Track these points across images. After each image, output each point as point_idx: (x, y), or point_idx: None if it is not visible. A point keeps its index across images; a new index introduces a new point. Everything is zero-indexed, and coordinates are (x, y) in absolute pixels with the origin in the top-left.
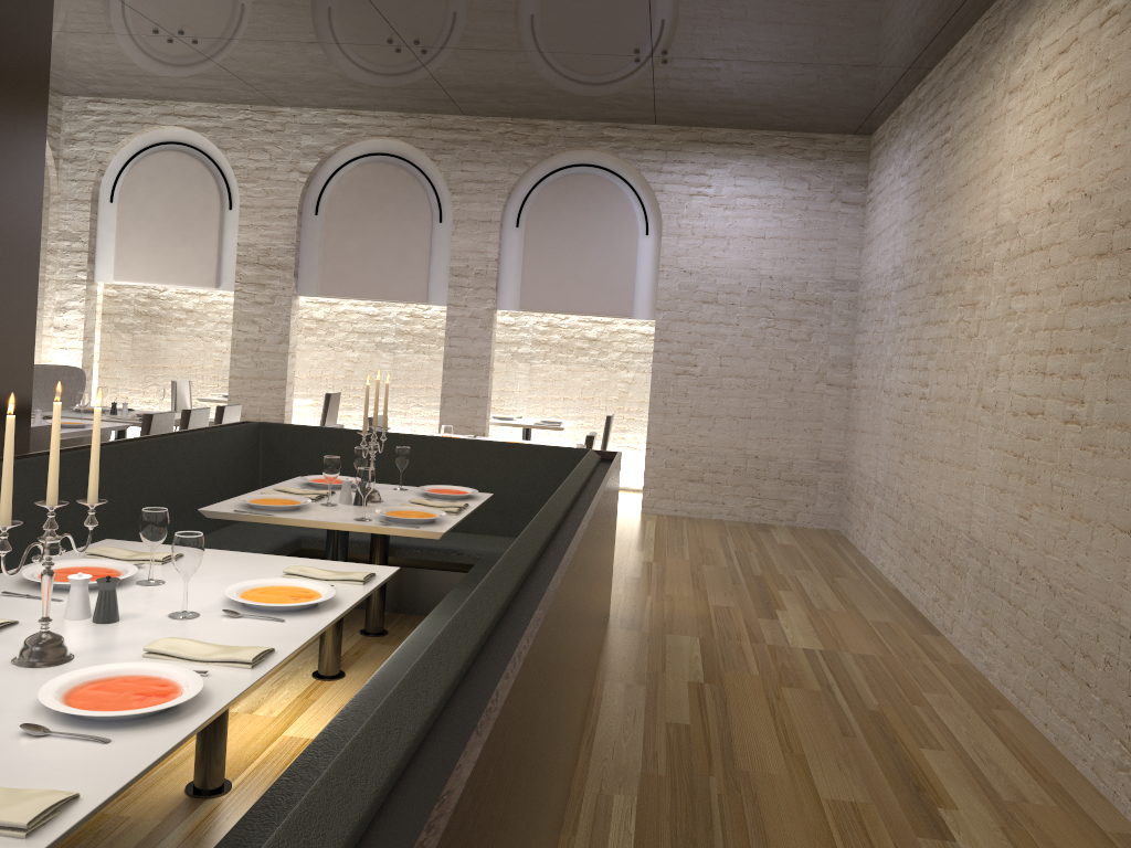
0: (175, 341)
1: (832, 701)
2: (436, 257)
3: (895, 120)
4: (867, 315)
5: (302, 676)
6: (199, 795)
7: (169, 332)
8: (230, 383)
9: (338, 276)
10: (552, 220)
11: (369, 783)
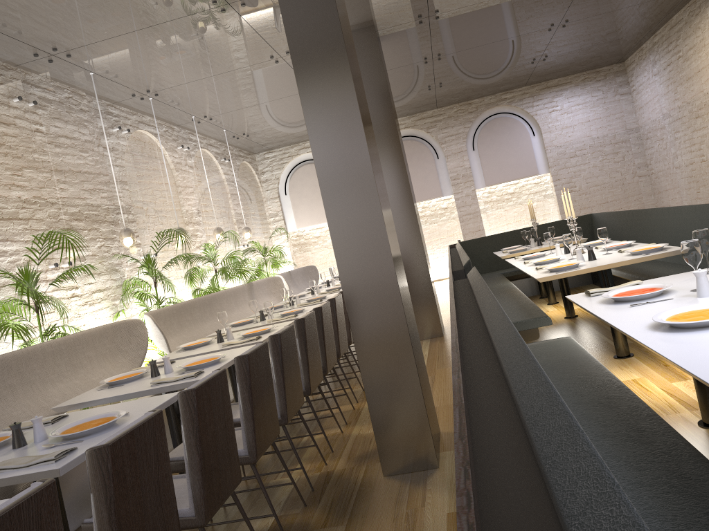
0: (315, 253)
1: None
2: (441, 175)
3: (640, 53)
4: (650, 140)
5: (544, 306)
6: (572, 317)
7: (311, 249)
8: None
9: None
10: (489, 142)
11: None
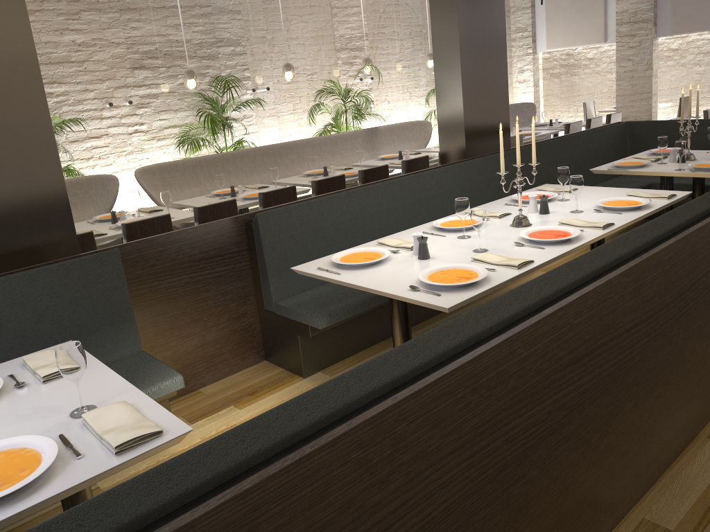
0: (583, 79)
1: None
2: None
3: None
4: None
5: None
6: None
7: (580, 74)
8: (616, 100)
9: (684, 19)
10: None
11: (624, 248)
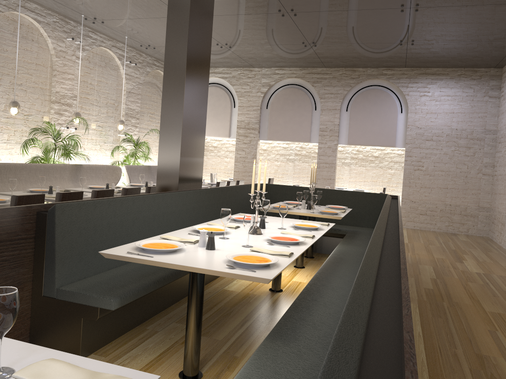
0: (209, 158)
1: (488, 287)
2: (313, 124)
3: None
4: (501, 144)
5: (290, 266)
6: (274, 291)
7: (207, 155)
8: (234, 174)
9: (275, 132)
10: (361, 108)
11: (380, 239)
